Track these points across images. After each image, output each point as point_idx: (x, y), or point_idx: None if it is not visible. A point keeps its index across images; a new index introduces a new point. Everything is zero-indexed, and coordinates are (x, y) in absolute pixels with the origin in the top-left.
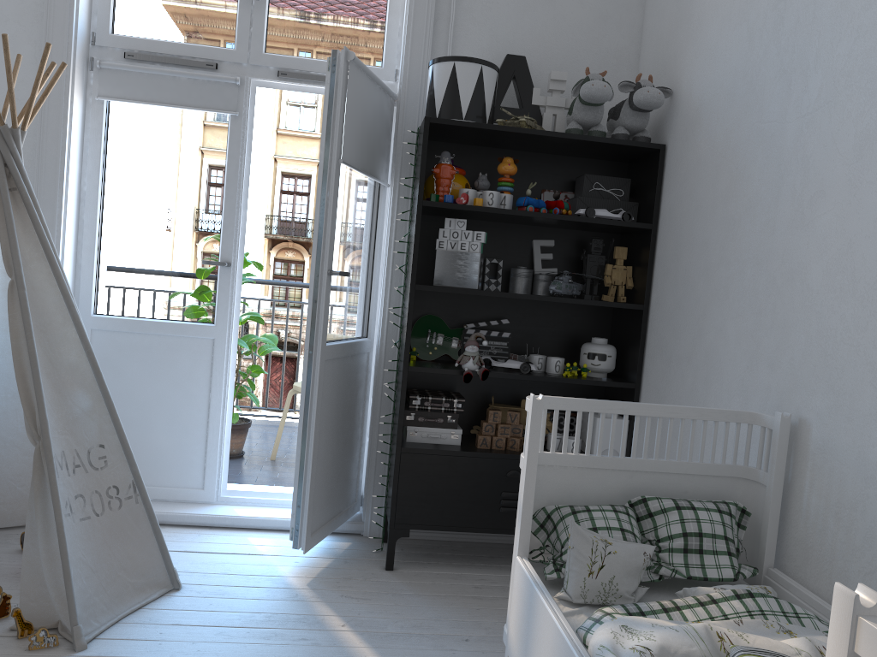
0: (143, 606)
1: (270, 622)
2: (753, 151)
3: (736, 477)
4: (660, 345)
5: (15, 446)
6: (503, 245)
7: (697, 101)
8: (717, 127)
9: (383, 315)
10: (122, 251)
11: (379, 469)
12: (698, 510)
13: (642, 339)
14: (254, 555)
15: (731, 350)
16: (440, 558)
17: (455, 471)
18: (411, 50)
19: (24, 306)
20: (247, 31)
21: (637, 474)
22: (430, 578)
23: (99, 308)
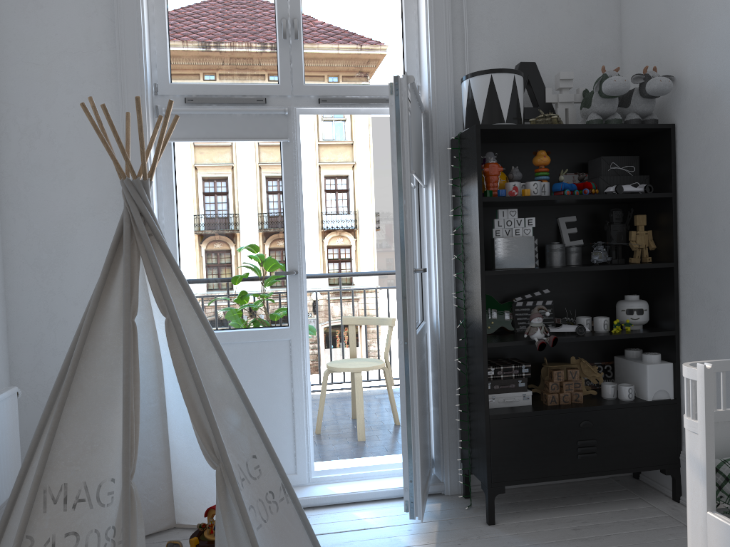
0: None
1: None
2: None
3: None
4: (700, 295)
5: (148, 464)
6: None
7: (711, 84)
8: None
9: (439, 299)
10: (201, 273)
11: (452, 434)
12: None
13: (676, 292)
14: (370, 529)
15: None
16: (523, 505)
17: (536, 429)
18: (436, 67)
19: (184, 341)
20: (288, 67)
21: None
22: (531, 527)
23: None
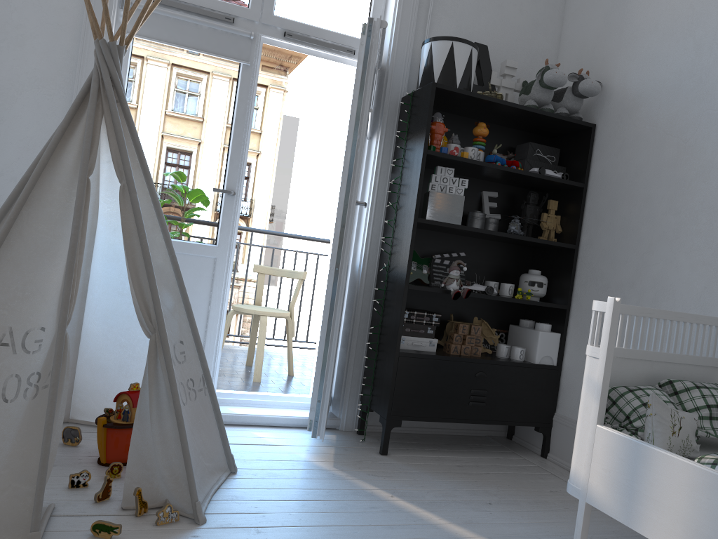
0: (219, 487)
1: (334, 496)
2: (704, 130)
3: (714, 367)
4: (594, 275)
5: None
6: None
7: (634, 93)
8: (659, 112)
9: (366, 244)
10: None
11: (356, 373)
12: (710, 388)
13: (573, 271)
14: (269, 445)
15: (685, 276)
16: (412, 445)
17: (438, 372)
18: (400, 28)
19: (137, 209)
20: None
21: (655, 363)
22: (420, 460)
23: None
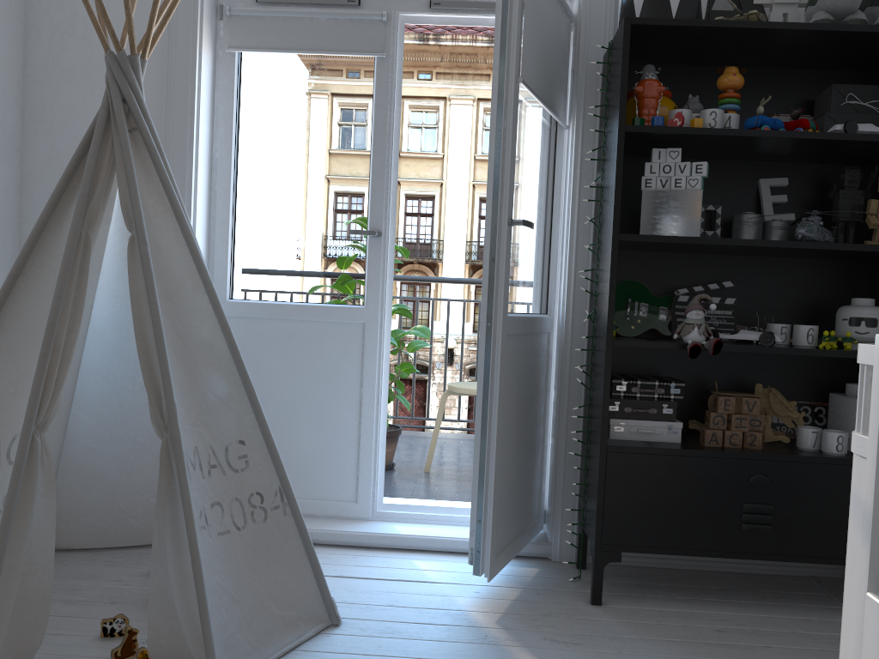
0: (296, 647)
1: None
2: None
3: None
4: None
5: (146, 449)
6: (719, 188)
7: None
8: None
9: (567, 284)
10: (258, 225)
11: (569, 476)
12: None
13: None
14: (424, 583)
15: None
16: (657, 590)
17: (679, 476)
18: None
19: (146, 265)
20: None
21: None
22: (653, 617)
23: (235, 292)
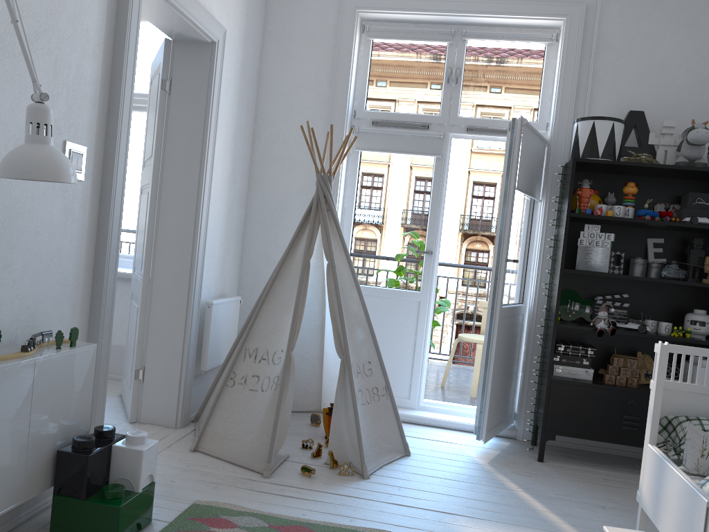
0: (392, 462)
1: (470, 480)
2: None
3: None
4: None
5: (308, 361)
6: (624, 241)
7: None
8: None
9: (535, 288)
10: (365, 244)
11: (530, 394)
12: None
13: None
14: (448, 443)
15: None
16: (575, 459)
17: (589, 397)
18: (559, 110)
19: (335, 278)
20: (448, 103)
21: None
22: (570, 470)
23: None
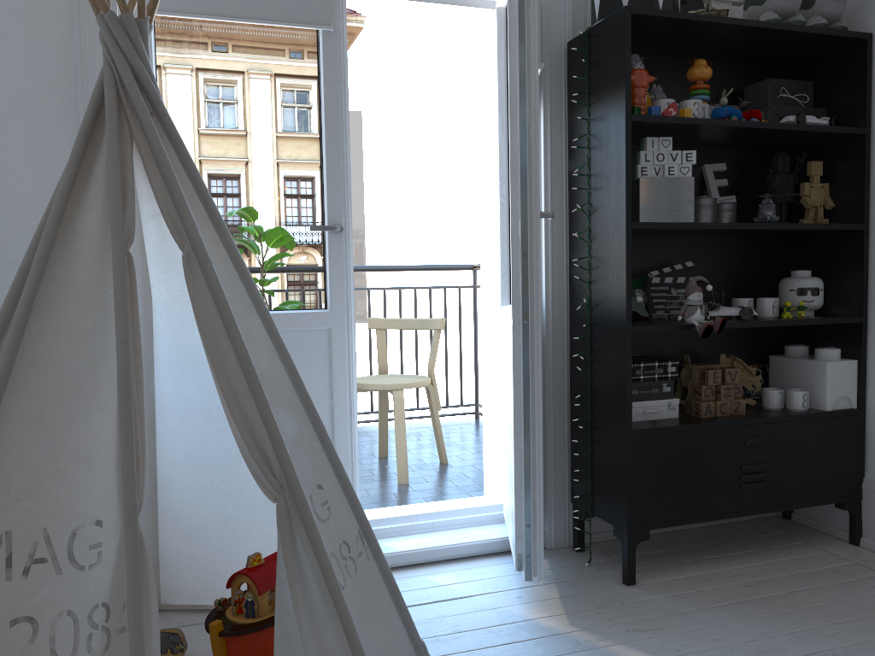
0: None
1: None
2: None
3: None
4: None
5: None
6: None
7: None
8: None
9: (546, 272)
10: None
11: (558, 463)
12: None
13: (866, 263)
14: (461, 599)
15: None
16: (661, 558)
17: (692, 450)
18: None
19: (218, 289)
20: None
21: None
22: (686, 585)
23: None
